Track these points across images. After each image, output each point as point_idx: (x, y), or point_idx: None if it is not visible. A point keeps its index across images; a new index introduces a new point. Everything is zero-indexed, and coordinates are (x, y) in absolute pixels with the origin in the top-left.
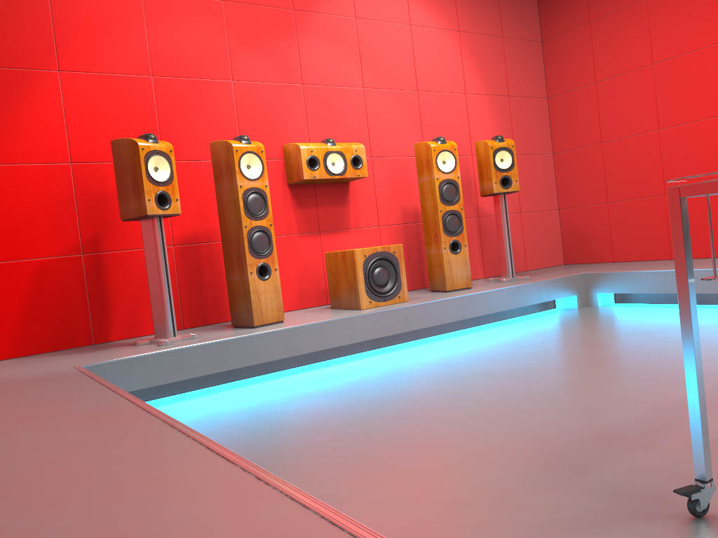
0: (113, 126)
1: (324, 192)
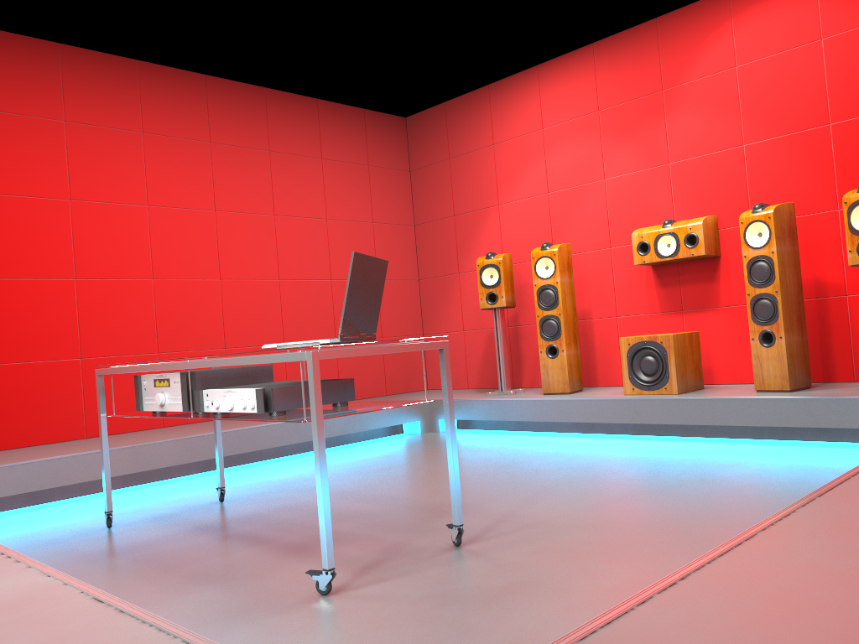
0: (525, 236)
1: (690, 270)
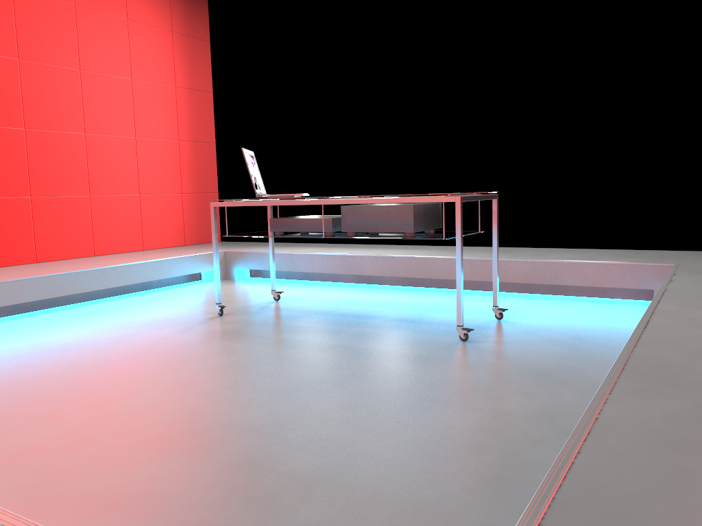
0: None
1: None
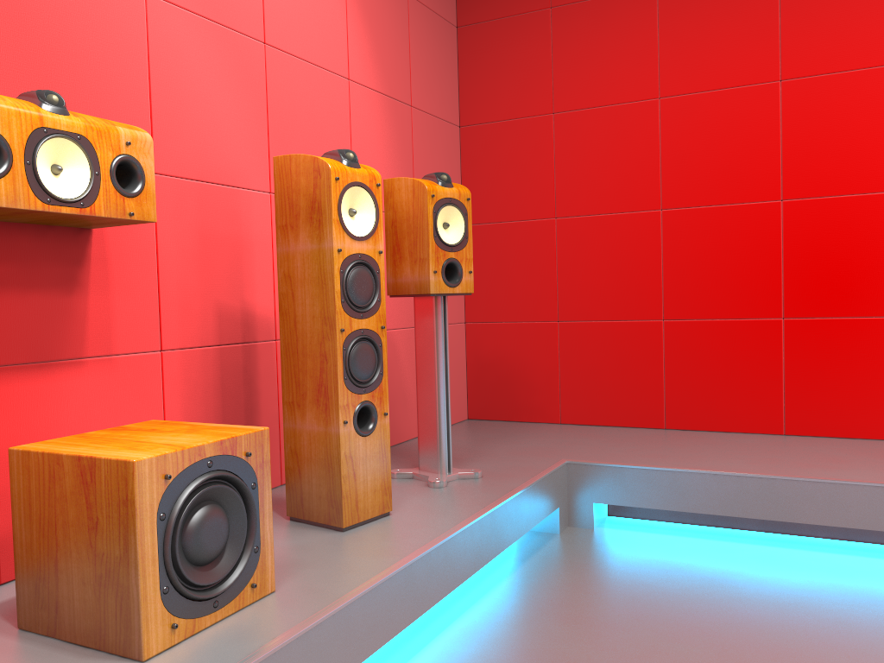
0: None
1: (15, 251)
